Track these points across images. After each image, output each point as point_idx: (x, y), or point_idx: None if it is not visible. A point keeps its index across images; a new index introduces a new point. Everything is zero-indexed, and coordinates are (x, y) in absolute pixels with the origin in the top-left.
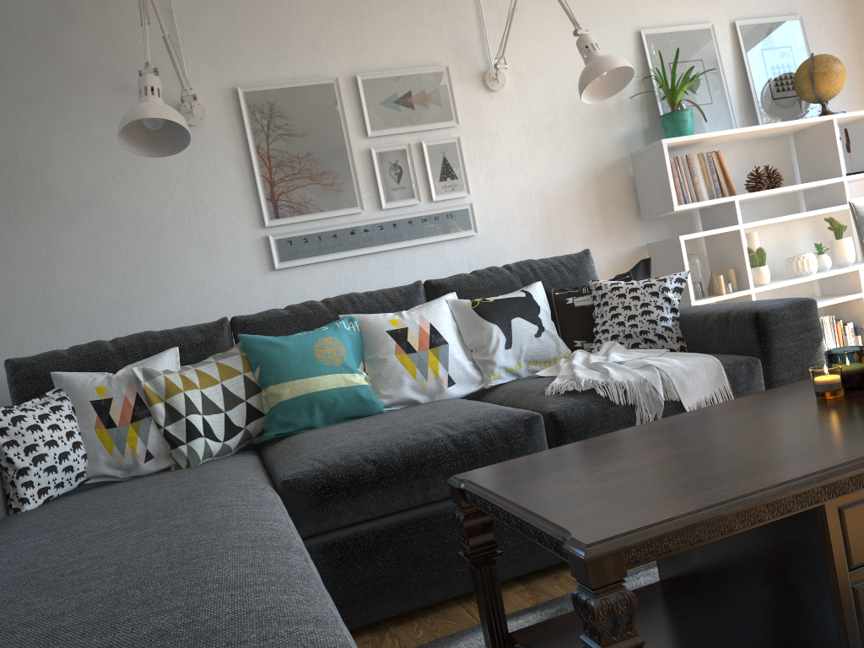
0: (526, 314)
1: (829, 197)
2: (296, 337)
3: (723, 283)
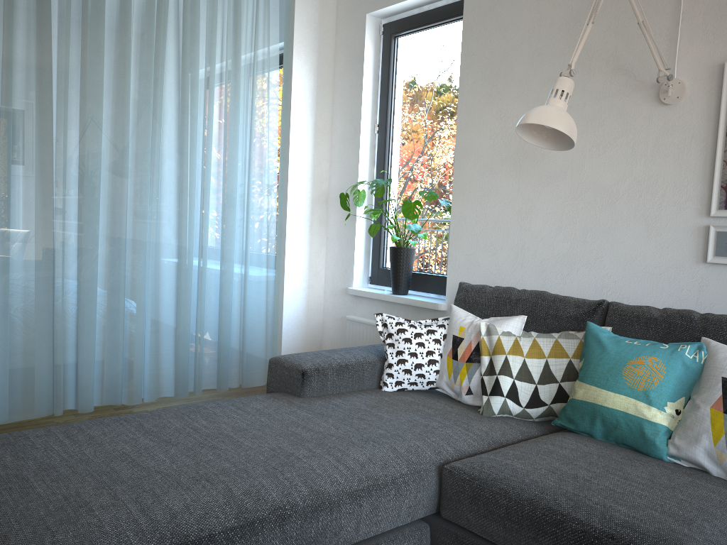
0: None
1: None
2: (626, 344)
3: None
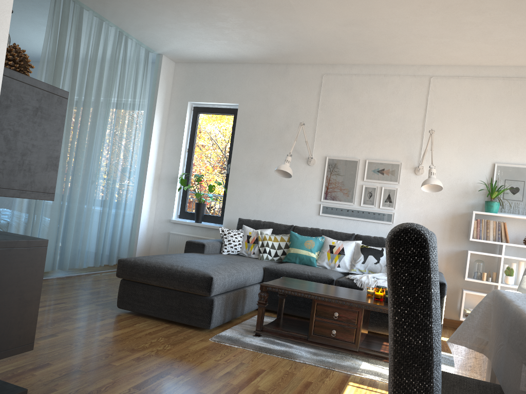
0: (375, 255)
1: None
2: (303, 237)
3: (484, 276)
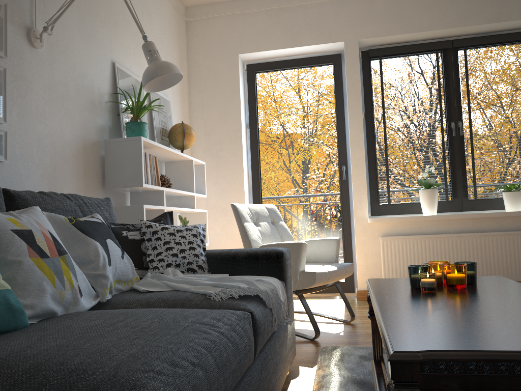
0: (112, 237)
1: (184, 203)
2: None
3: None
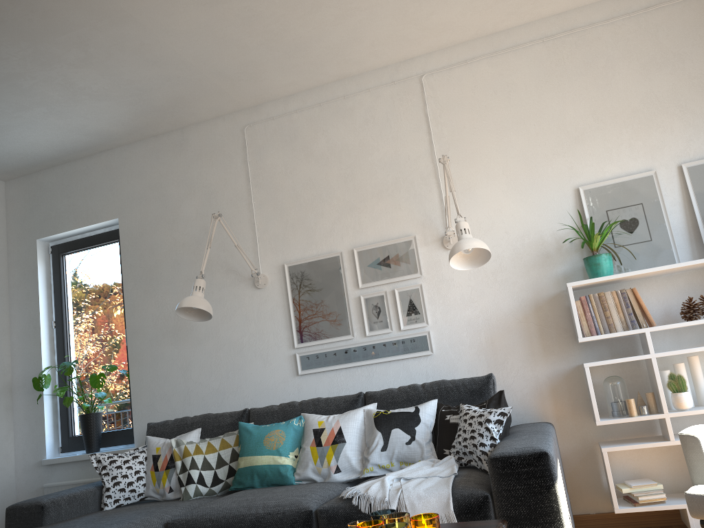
0: (405, 426)
1: None
2: (263, 427)
3: (633, 406)
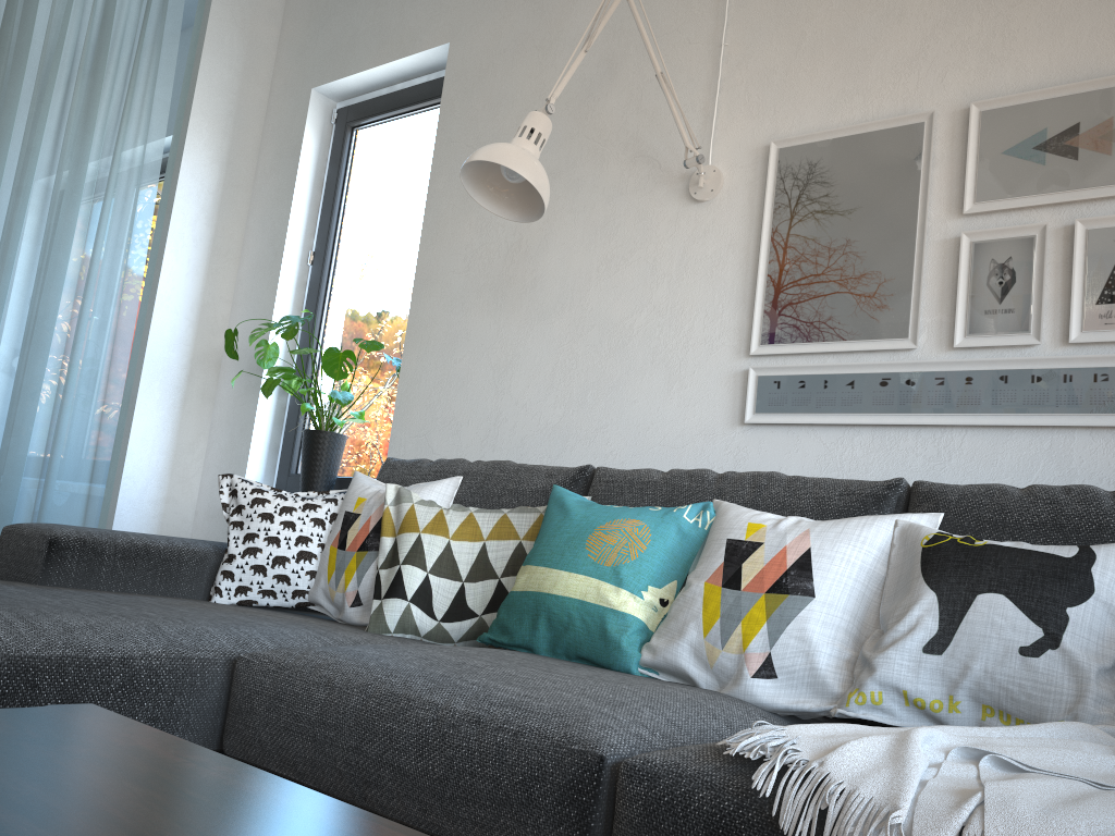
0: (1031, 594)
1: None
2: (601, 507)
3: None
